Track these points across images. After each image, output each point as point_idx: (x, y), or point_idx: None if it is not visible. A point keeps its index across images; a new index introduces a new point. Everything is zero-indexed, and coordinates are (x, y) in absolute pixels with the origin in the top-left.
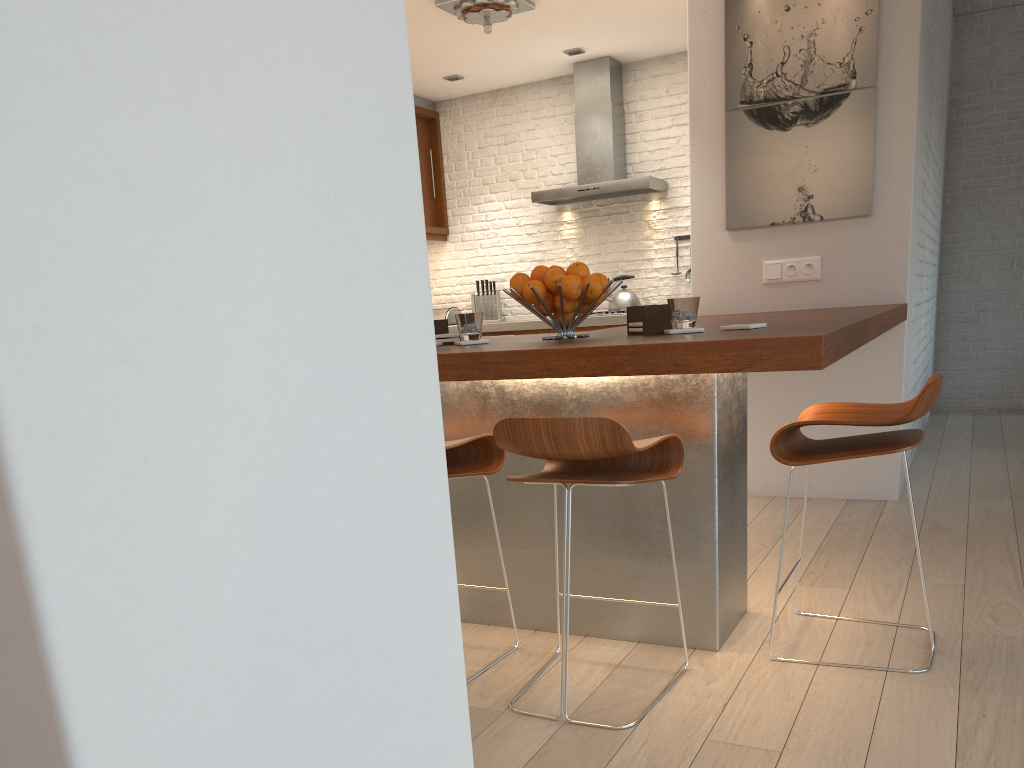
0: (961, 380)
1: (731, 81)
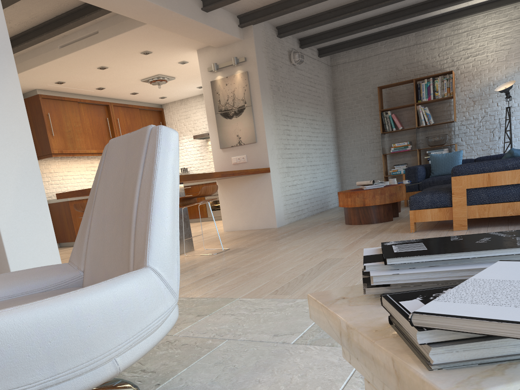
0: None
1: (215, 105)
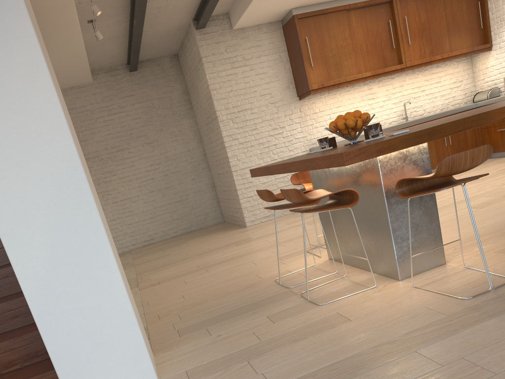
0: None
1: None
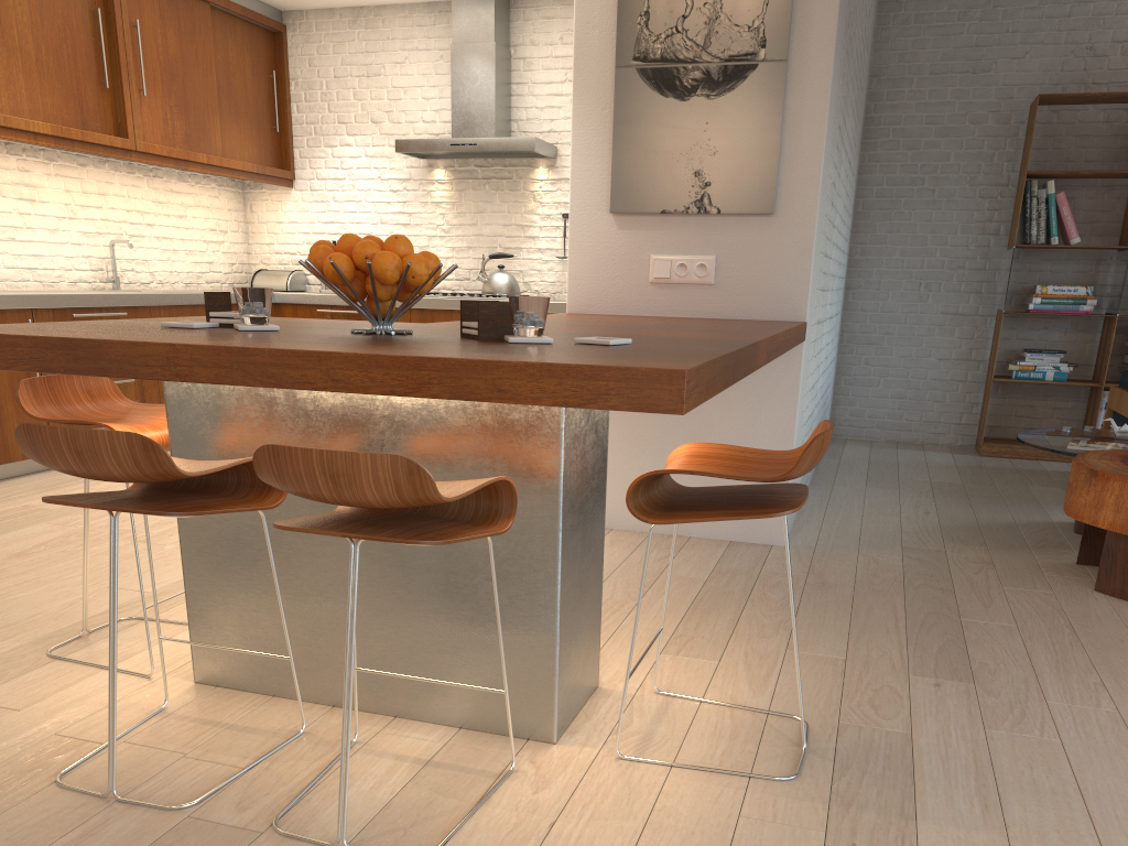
0: (861, 407)
1: (624, 30)
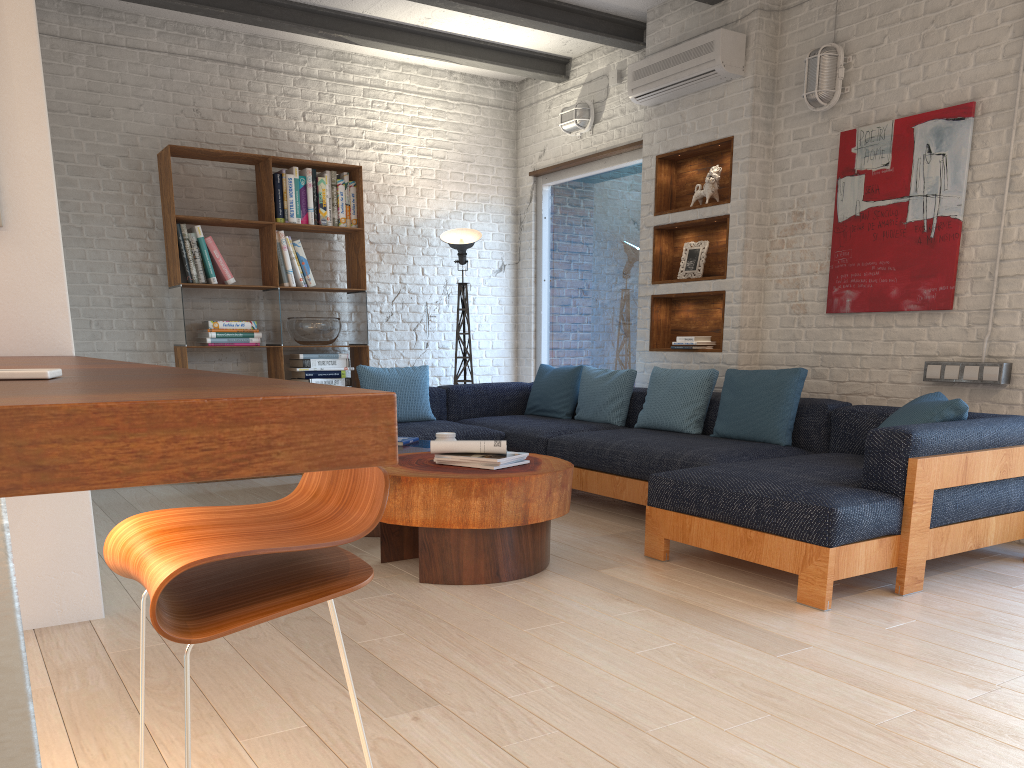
0: None
1: None
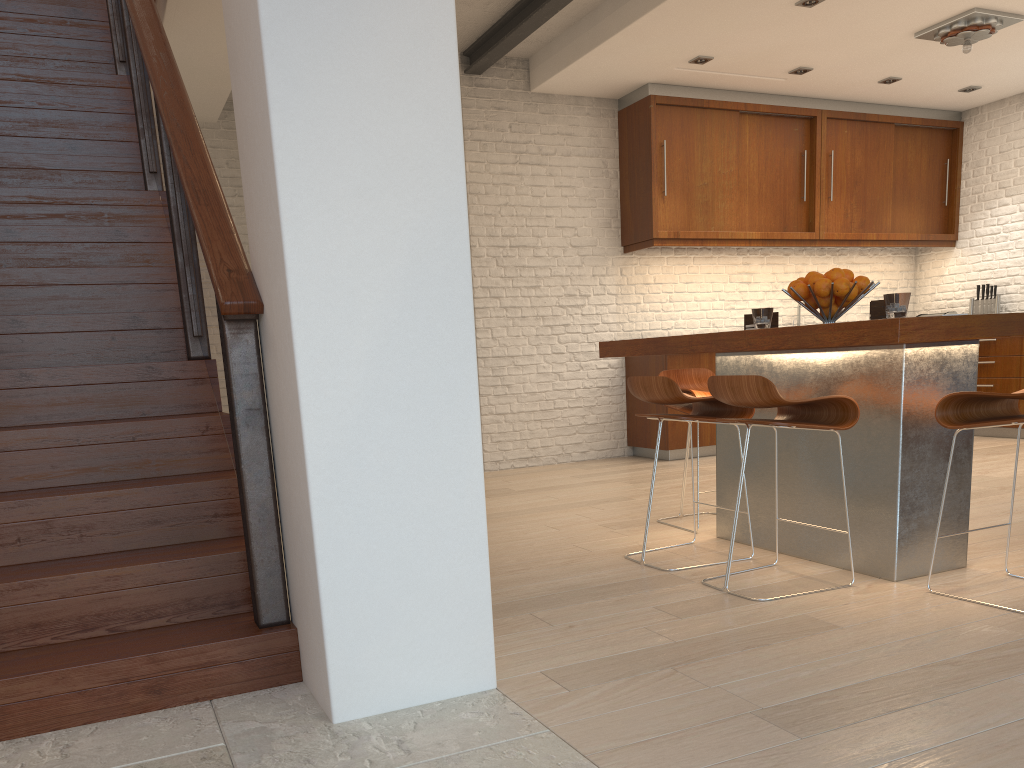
0: None
1: None
